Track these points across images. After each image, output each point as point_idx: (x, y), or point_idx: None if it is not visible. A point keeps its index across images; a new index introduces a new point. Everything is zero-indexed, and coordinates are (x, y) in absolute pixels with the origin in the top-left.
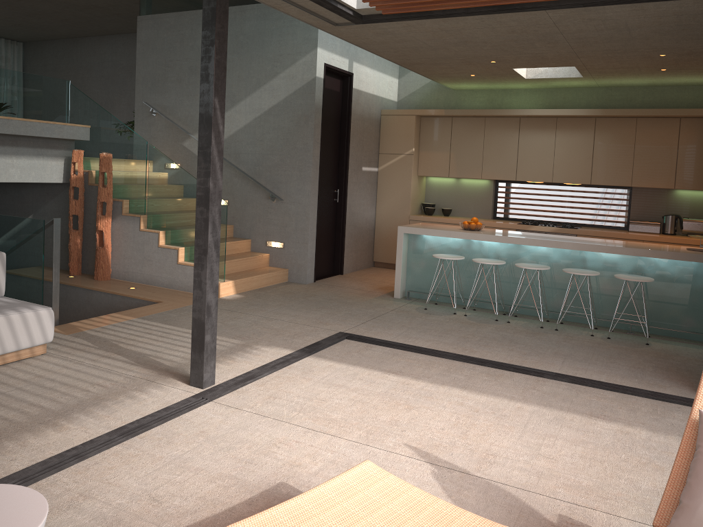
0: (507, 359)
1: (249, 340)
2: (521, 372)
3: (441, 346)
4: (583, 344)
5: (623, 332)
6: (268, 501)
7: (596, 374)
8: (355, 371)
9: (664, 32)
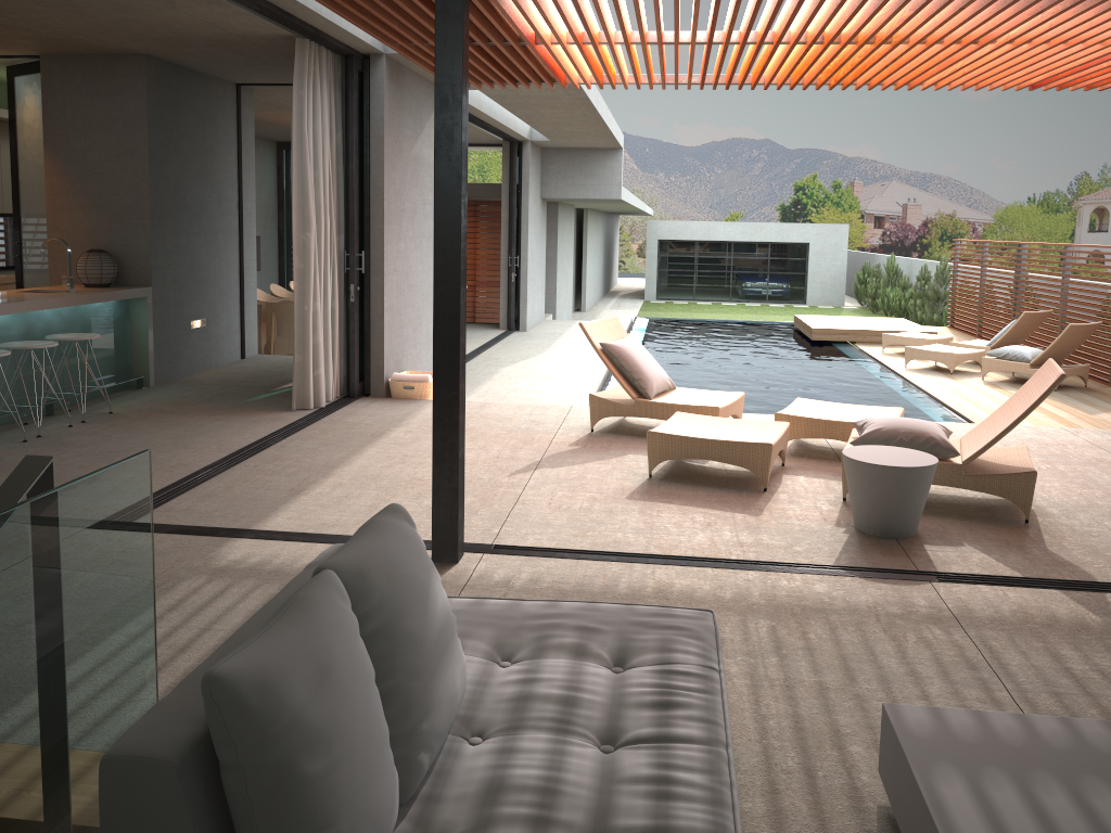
0: (212, 453)
1: (176, 575)
2: (261, 451)
3: (164, 476)
4: (122, 430)
5: (45, 417)
6: (657, 498)
7: (253, 430)
8: (307, 505)
9: (127, 21)
